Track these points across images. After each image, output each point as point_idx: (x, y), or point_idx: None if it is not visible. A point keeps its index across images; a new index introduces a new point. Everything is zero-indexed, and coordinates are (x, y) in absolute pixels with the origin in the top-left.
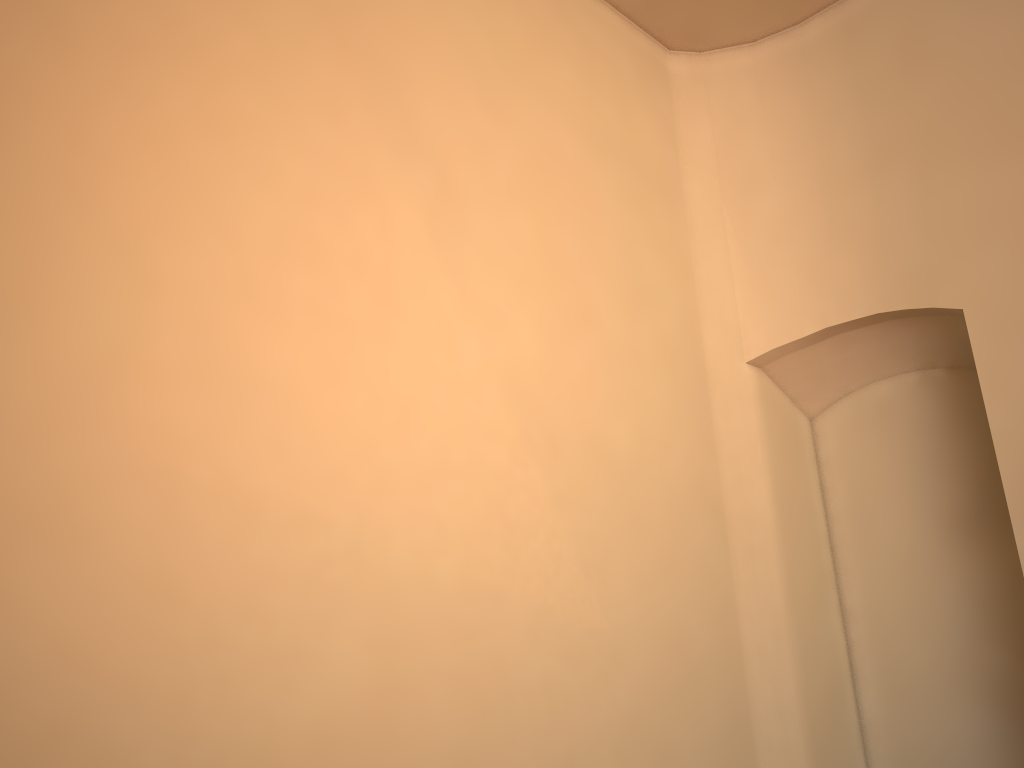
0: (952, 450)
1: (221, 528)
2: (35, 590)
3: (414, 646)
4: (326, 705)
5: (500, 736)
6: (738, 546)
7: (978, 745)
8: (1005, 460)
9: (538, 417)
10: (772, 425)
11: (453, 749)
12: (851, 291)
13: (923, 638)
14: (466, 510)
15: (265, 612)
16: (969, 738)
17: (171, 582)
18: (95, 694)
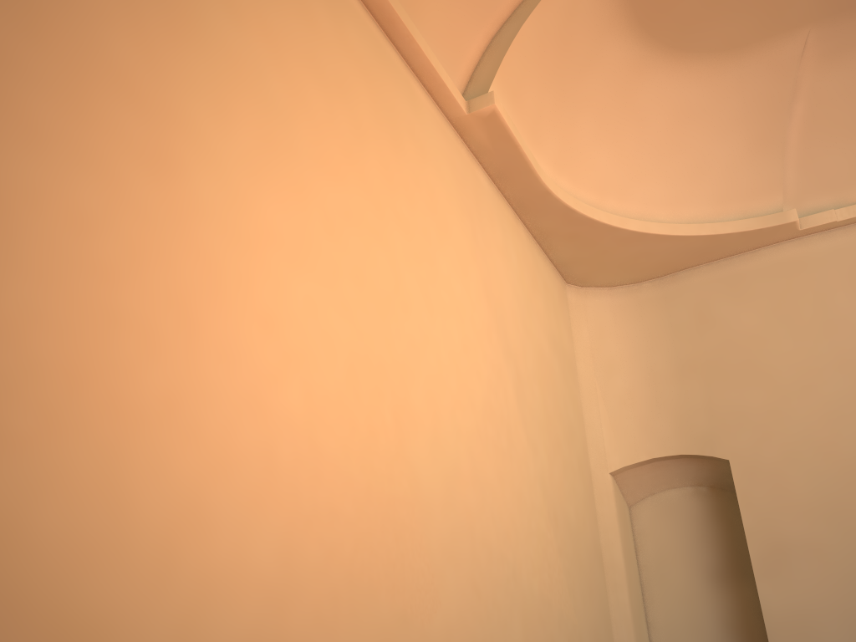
0: (711, 533)
1: (484, 559)
2: (451, 587)
3: (531, 627)
4: None
5: None
6: (609, 581)
7: None
8: (751, 543)
9: (550, 503)
10: (619, 510)
11: None
12: (666, 439)
13: (694, 640)
14: (537, 554)
15: (497, 604)
16: None
17: (477, 586)
18: (467, 640)
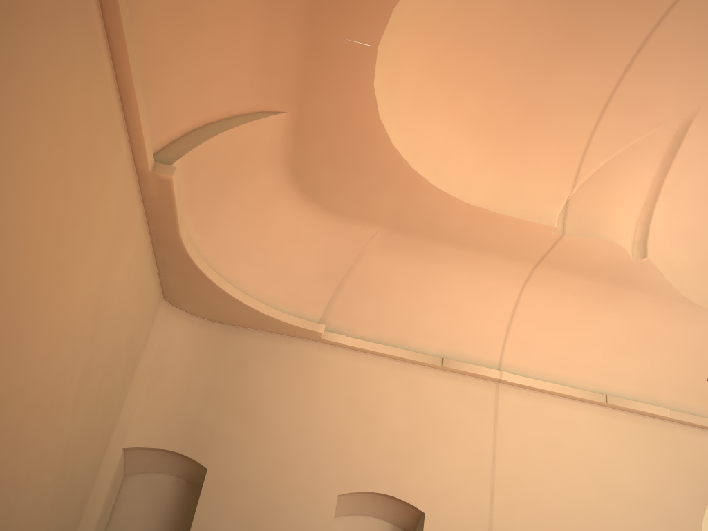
0: (171, 514)
1: None
2: None
3: None
4: None
5: None
6: (80, 529)
7: None
8: None
9: (65, 463)
10: (115, 477)
11: None
12: (174, 438)
13: None
14: (34, 501)
15: None
16: None
17: None
18: None
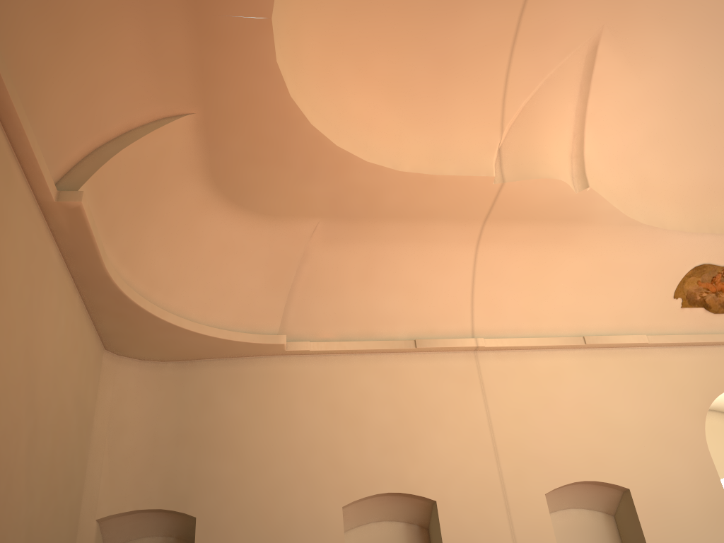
0: None
1: None
2: None
3: None
4: None
5: None
6: None
7: None
8: None
9: None
10: None
11: None
12: (152, 495)
13: None
14: None
15: None
16: None
17: None
18: None
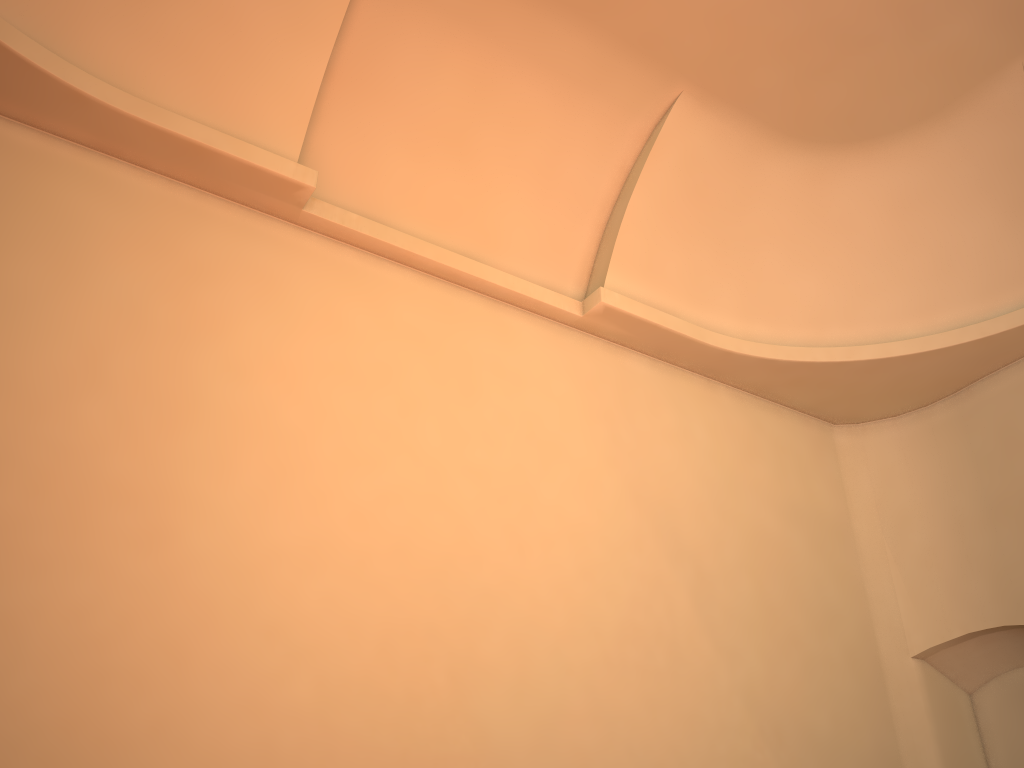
0: None
1: None
2: None
3: None
4: None
5: None
6: None
7: None
8: None
9: (766, 716)
10: (936, 703)
11: None
12: (983, 606)
13: None
14: None
15: None
16: None
17: None
18: None
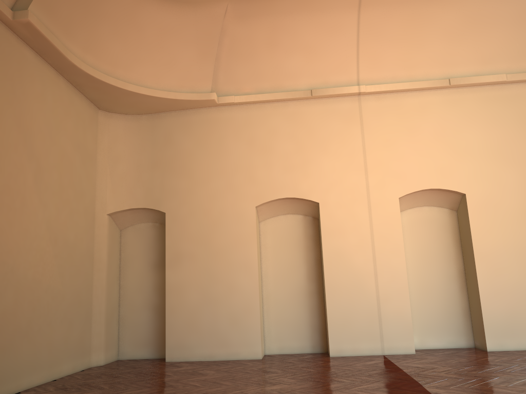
0: (156, 245)
1: None
2: None
3: (22, 293)
4: (4, 307)
5: (37, 316)
6: (96, 267)
7: (148, 321)
8: (167, 252)
9: (53, 232)
10: (110, 233)
11: (27, 319)
12: (139, 199)
13: (140, 294)
14: (35, 259)
15: None
16: (146, 319)
17: None
18: None
